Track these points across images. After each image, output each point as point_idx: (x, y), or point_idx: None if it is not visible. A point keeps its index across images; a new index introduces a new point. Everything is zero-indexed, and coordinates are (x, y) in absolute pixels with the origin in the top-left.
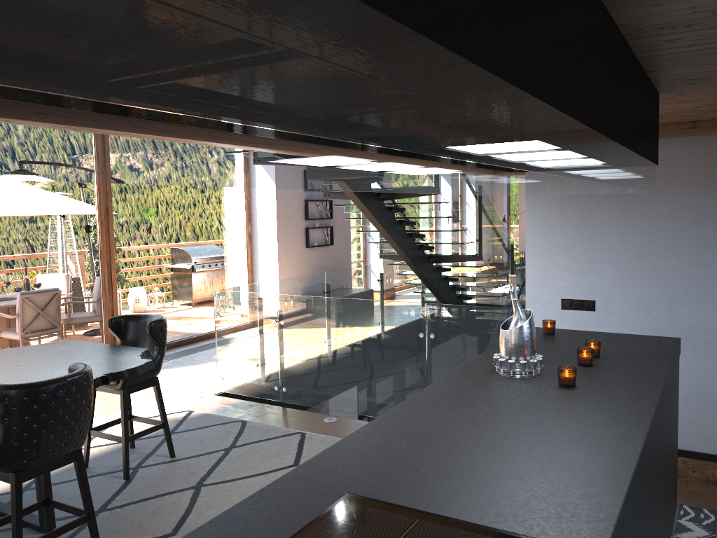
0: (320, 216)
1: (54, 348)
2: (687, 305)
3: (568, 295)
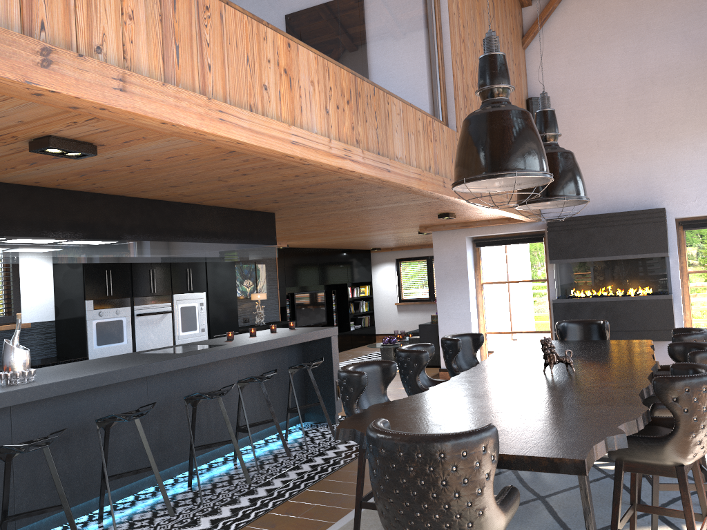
0: None
1: (535, 436)
2: None
3: None
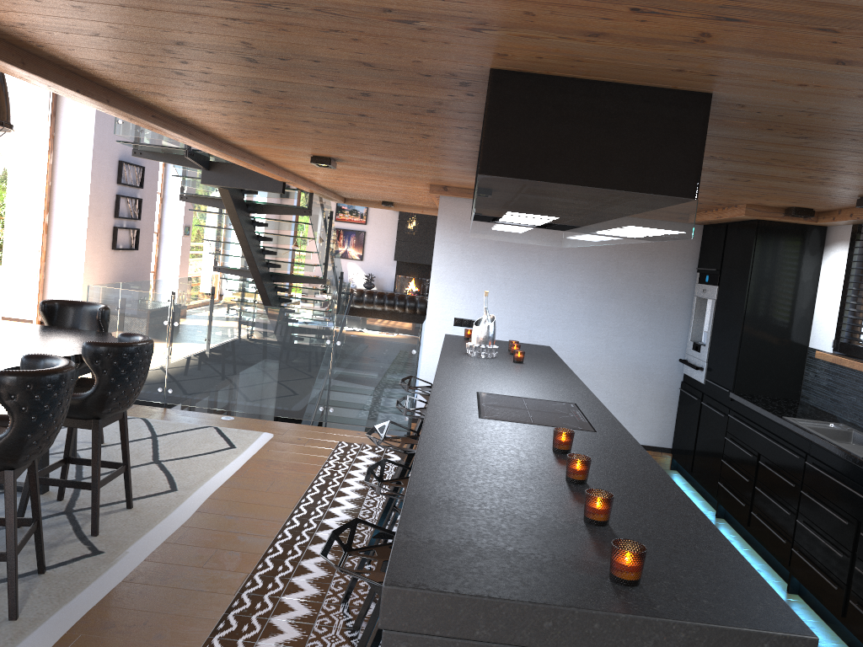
0: (128, 216)
1: None
2: (542, 328)
3: (460, 315)
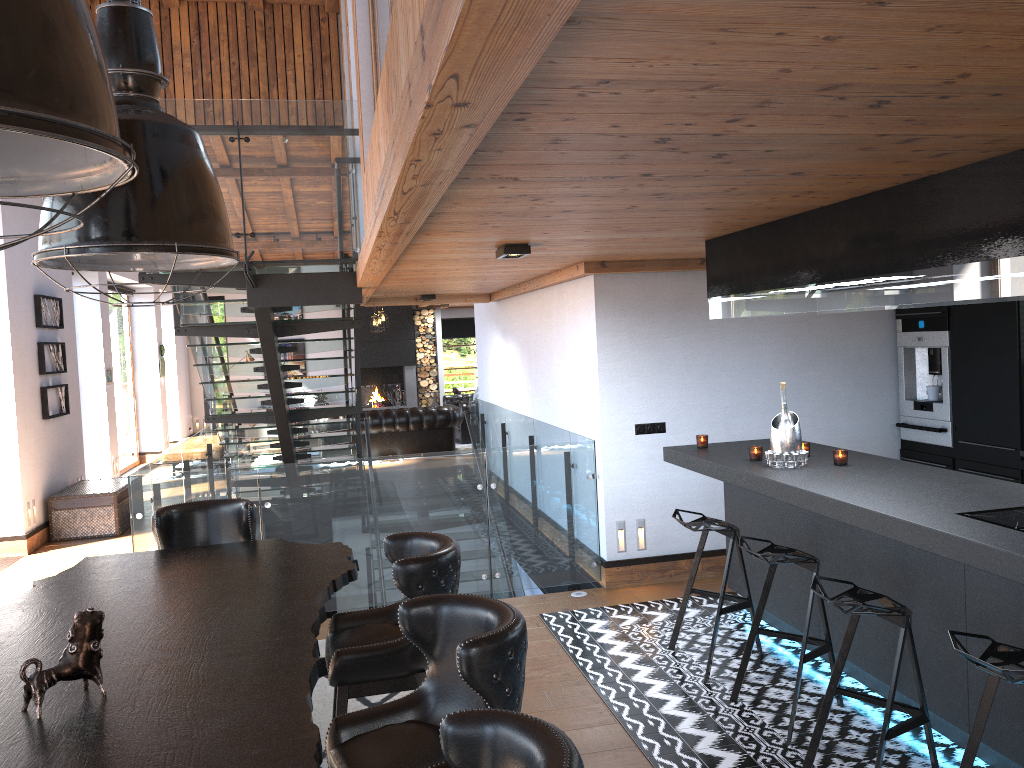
0: (52, 369)
1: (126, 564)
2: (738, 417)
3: (641, 420)
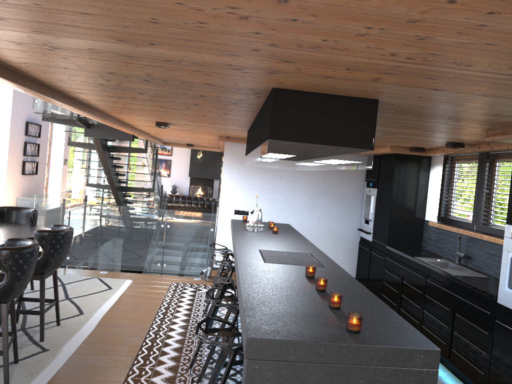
0: (31, 154)
1: None
2: (283, 214)
3: (237, 208)
